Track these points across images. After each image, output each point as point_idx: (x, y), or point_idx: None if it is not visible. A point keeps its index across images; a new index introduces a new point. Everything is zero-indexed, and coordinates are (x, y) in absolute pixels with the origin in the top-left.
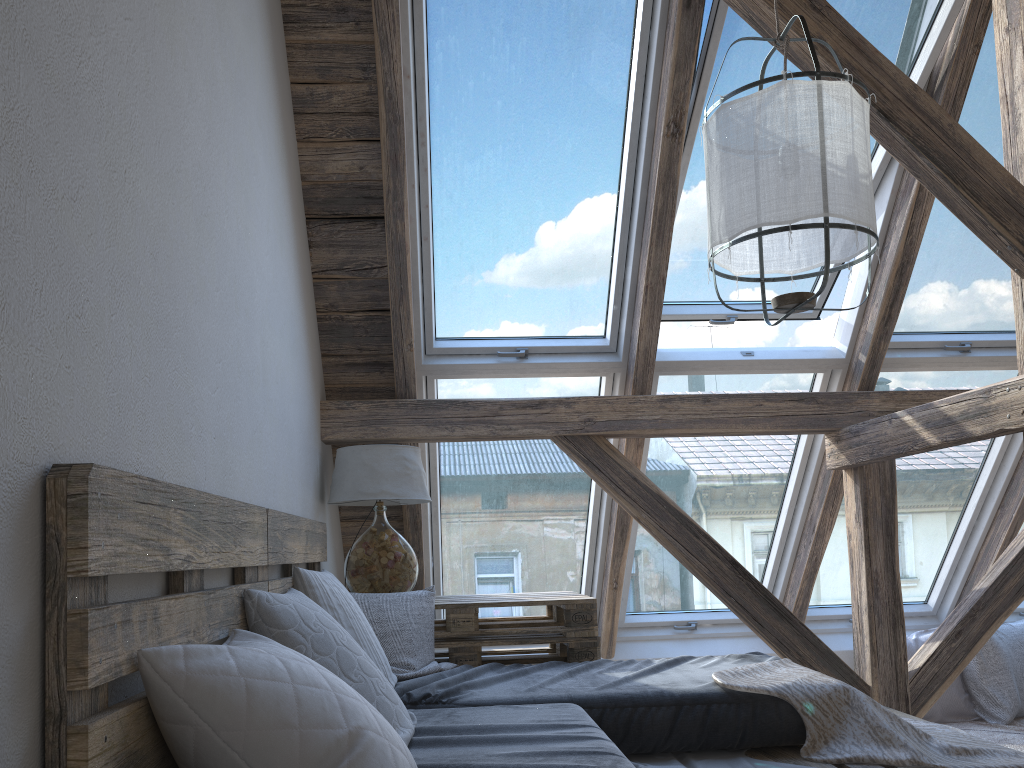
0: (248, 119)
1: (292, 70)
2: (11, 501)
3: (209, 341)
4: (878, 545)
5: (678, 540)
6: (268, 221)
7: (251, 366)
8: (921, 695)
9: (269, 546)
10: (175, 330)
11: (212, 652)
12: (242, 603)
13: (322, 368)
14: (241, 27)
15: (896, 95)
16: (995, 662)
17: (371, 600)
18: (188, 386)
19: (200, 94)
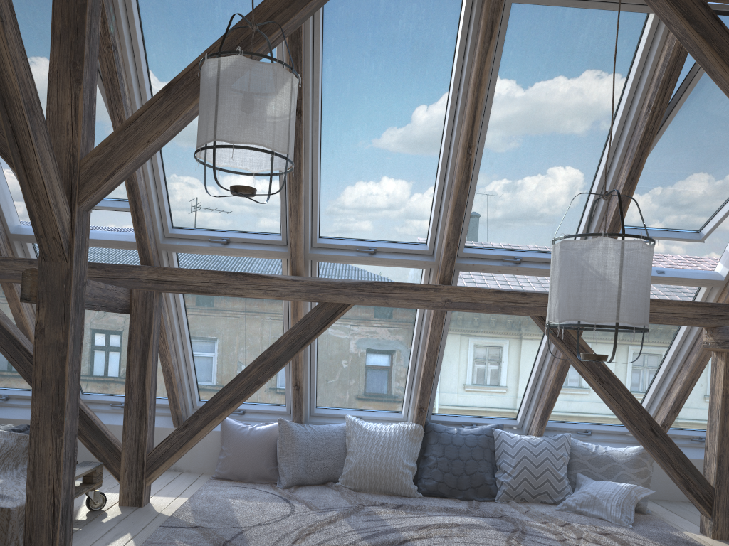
0: None
1: None
2: None
3: None
4: (136, 365)
5: (7, 350)
6: None
7: None
8: (156, 462)
9: None
10: None
11: None
12: None
13: None
14: None
15: None
16: (291, 448)
17: None
18: None
19: None
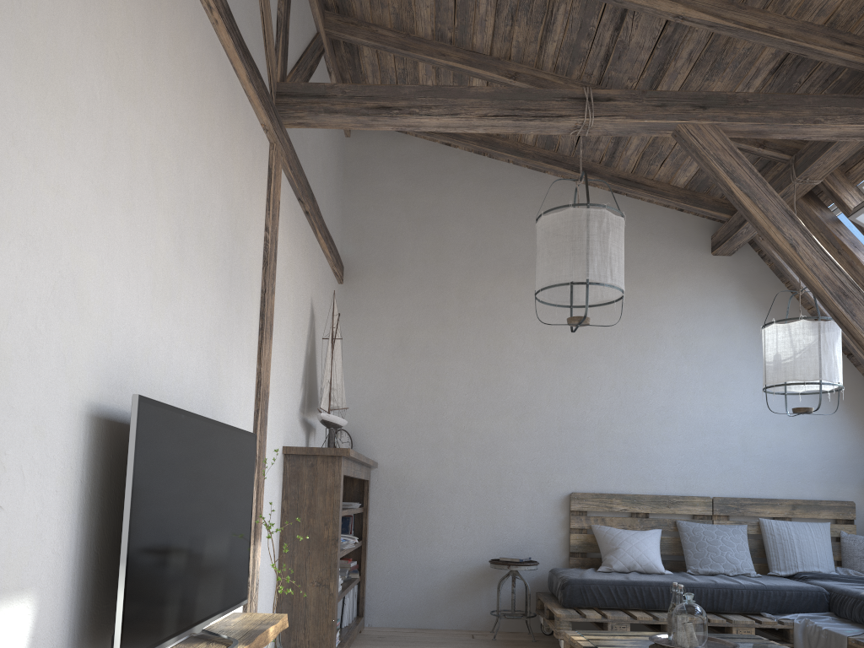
0: (722, 365)
1: (803, 306)
2: (560, 498)
3: (670, 451)
4: None
5: None
6: (755, 388)
7: (723, 448)
8: None
9: (715, 509)
10: (640, 455)
11: (605, 527)
12: (676, 523)
13: None
14: (713, 339)
15: (862, 284)
16: None
17: None
18: (650, 467)
19: (663, 386)
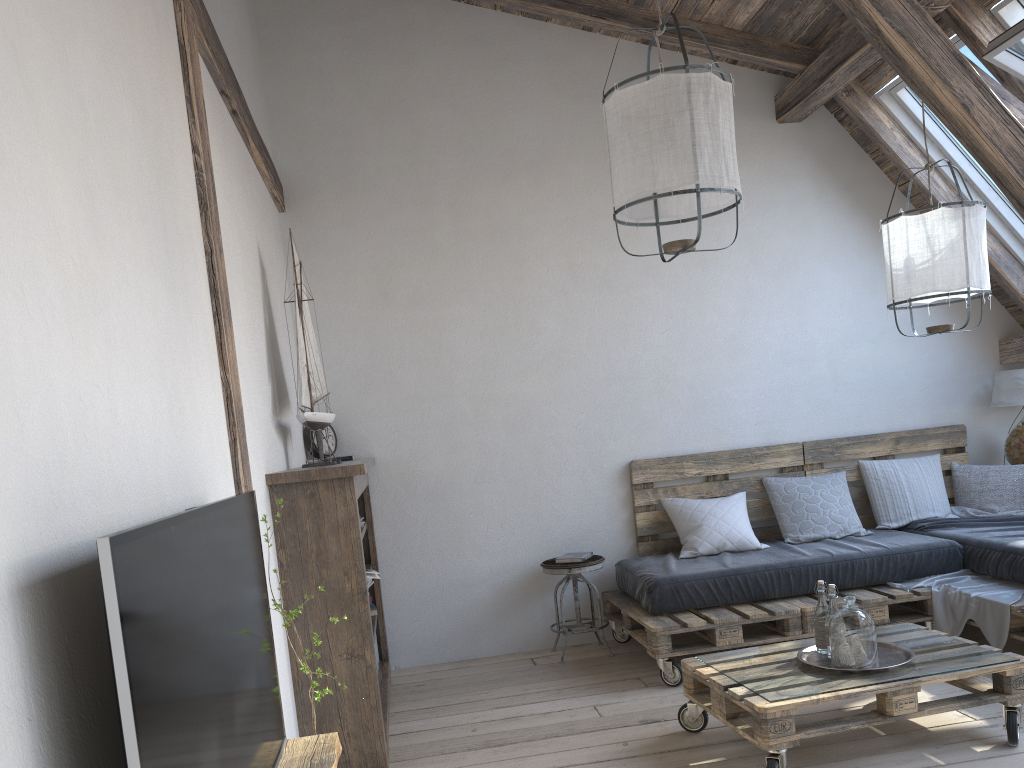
0: (801, 272)
1: (893, 182)
2: (618, 470)
3: (747, 391)
4: None
5: None
6: (842, 298)
7: (809, 379)
8: None
9: (806, 456)
10: (710, 401)
11: (679, 500)
12: (762, 482)
13: (1009, 314)
14: (787, 238)
15: None
16: None
17: (982, 470)
18: (724, 415)
19: (731, 308)
